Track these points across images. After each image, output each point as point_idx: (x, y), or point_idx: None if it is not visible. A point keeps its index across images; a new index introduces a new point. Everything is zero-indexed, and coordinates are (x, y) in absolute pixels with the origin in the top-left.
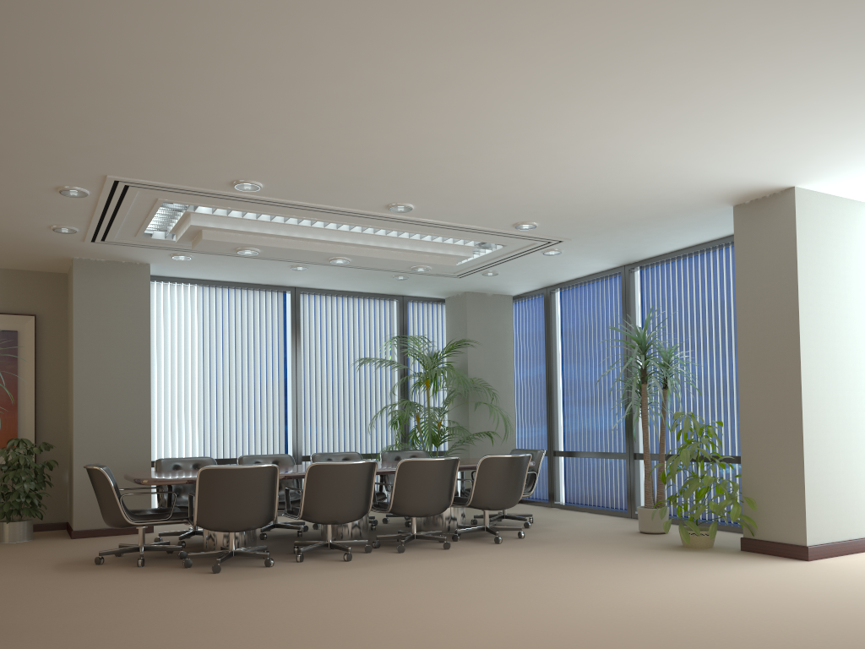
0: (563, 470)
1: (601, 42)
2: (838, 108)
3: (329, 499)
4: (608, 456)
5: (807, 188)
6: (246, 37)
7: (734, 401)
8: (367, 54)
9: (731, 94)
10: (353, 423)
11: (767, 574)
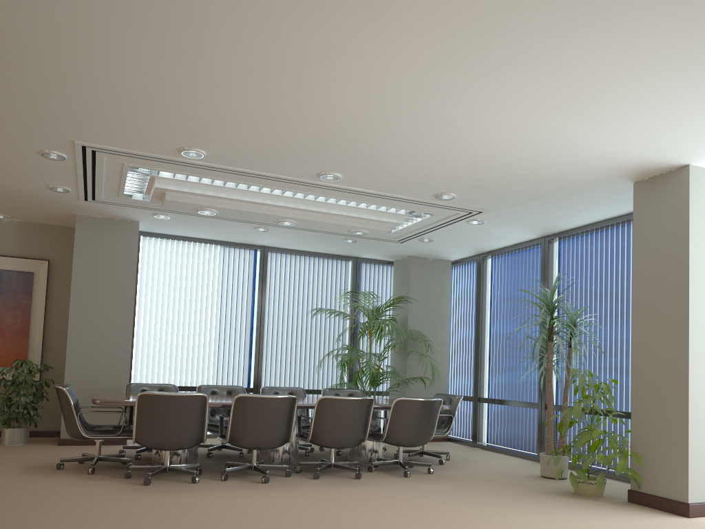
0: (486, 414)
1: (467, 12)
2: None
3: (252, 427)
4: (523, 405)
5: (702, 166)
6: (141, 8)
7: None
8: (253, 25)
9: (607, 67)
10: (308, 363)
11: (642, 528)
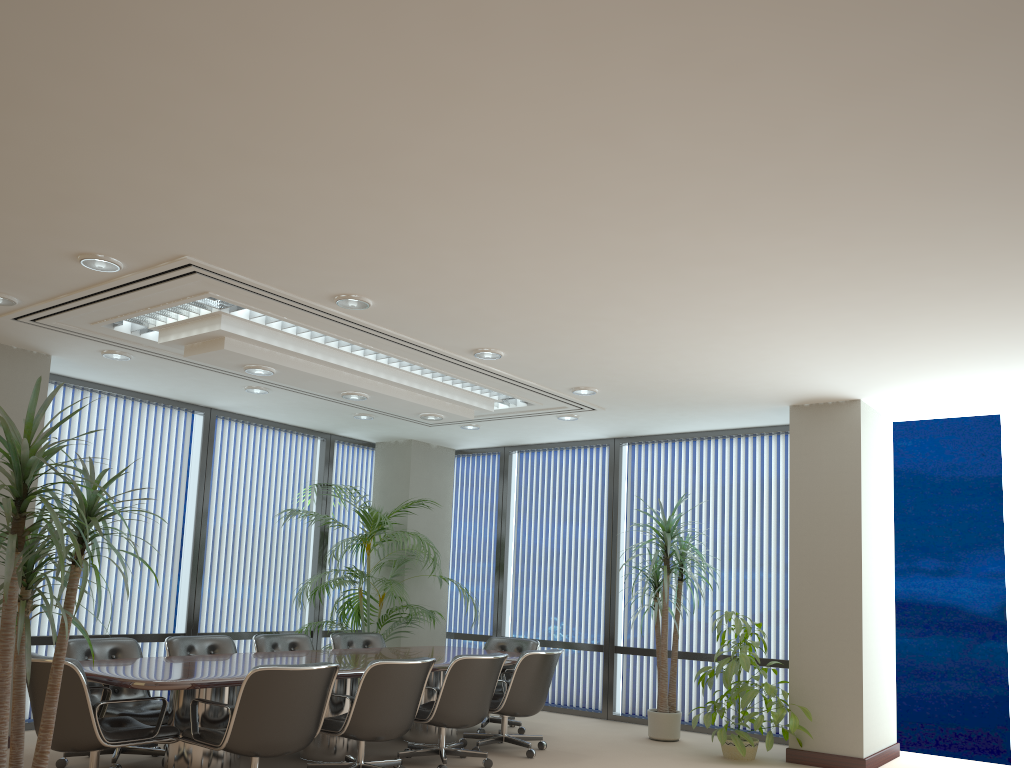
0: None
1: (907, 264)
2: (983, 350)
3: (387, 708)
4: (579, 647)
5: (867, 402)
6: (616, 175)
7: (739, 598)
8: (703, 221)
9: (931, 324)
10: (259, 591)
11: None
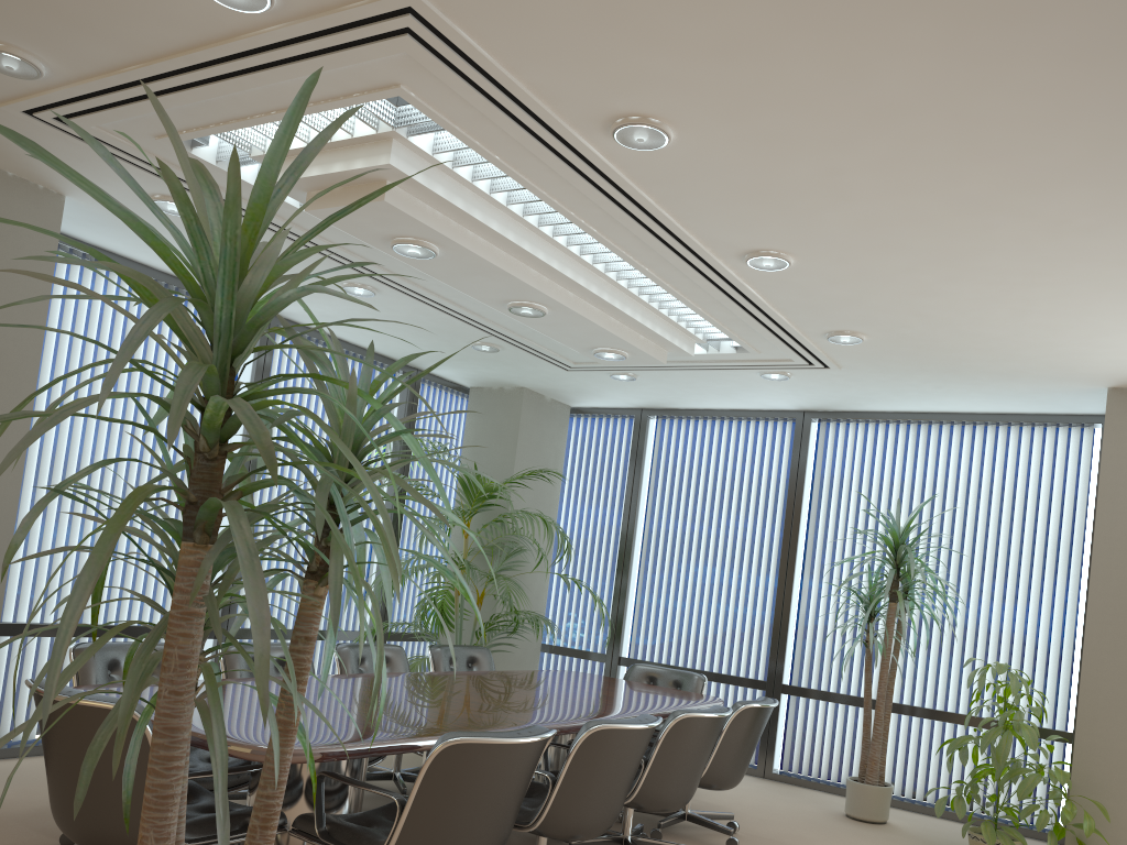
0: None
1: None
2: None
3: (601, 794)
4: (729, 681)
5: None
6: None
7: (967, 638)
8: None
9: None
10: None
11: None
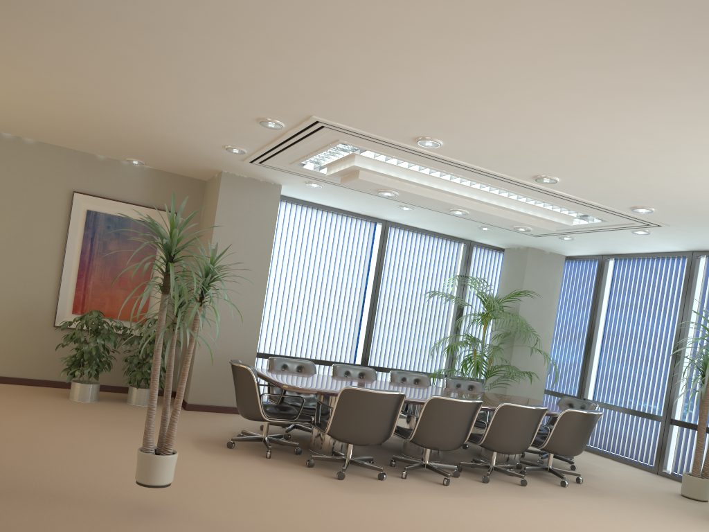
0: None
1: None
2: None
3: (440, 429)
4: (642, 415)
5: None
6: (564, 23)
7: None
8: (664, 54)
9: None
10: (411, 344)
11: None
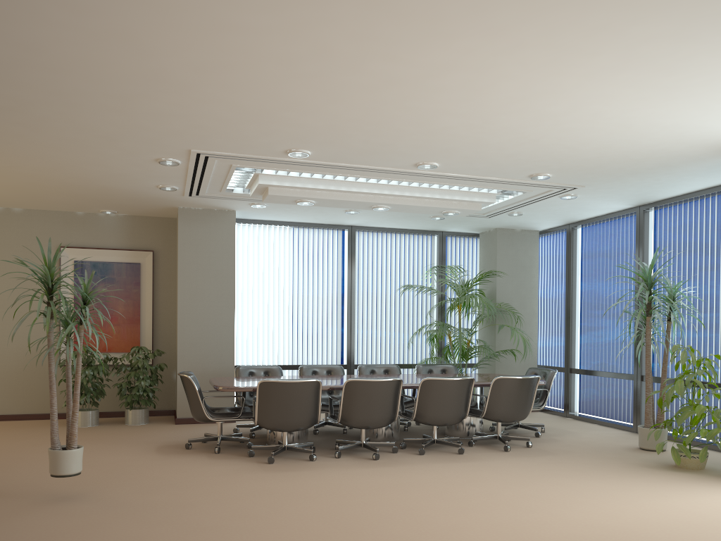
0: (578, 385)
1: (583, 28)
2: None
3: (362, 408)
4: (618, 376)
5: None
6: (275, 46)
7: None
8: (375, 52)
9: (719, 62)
10: (397, 339)
11: None
